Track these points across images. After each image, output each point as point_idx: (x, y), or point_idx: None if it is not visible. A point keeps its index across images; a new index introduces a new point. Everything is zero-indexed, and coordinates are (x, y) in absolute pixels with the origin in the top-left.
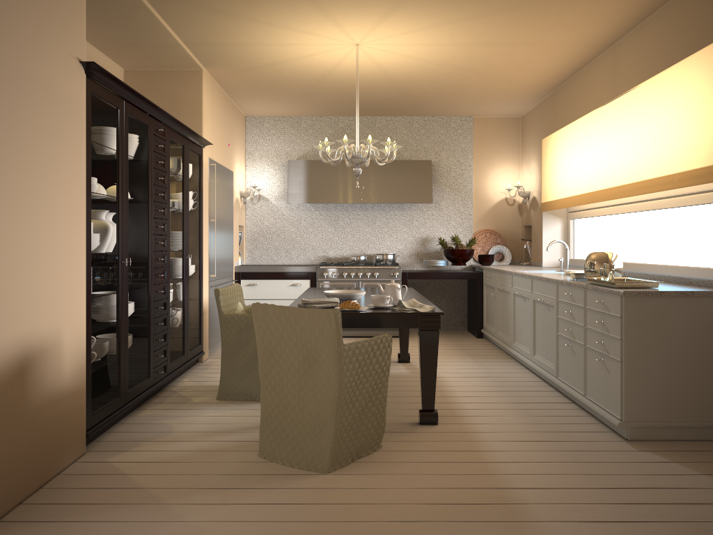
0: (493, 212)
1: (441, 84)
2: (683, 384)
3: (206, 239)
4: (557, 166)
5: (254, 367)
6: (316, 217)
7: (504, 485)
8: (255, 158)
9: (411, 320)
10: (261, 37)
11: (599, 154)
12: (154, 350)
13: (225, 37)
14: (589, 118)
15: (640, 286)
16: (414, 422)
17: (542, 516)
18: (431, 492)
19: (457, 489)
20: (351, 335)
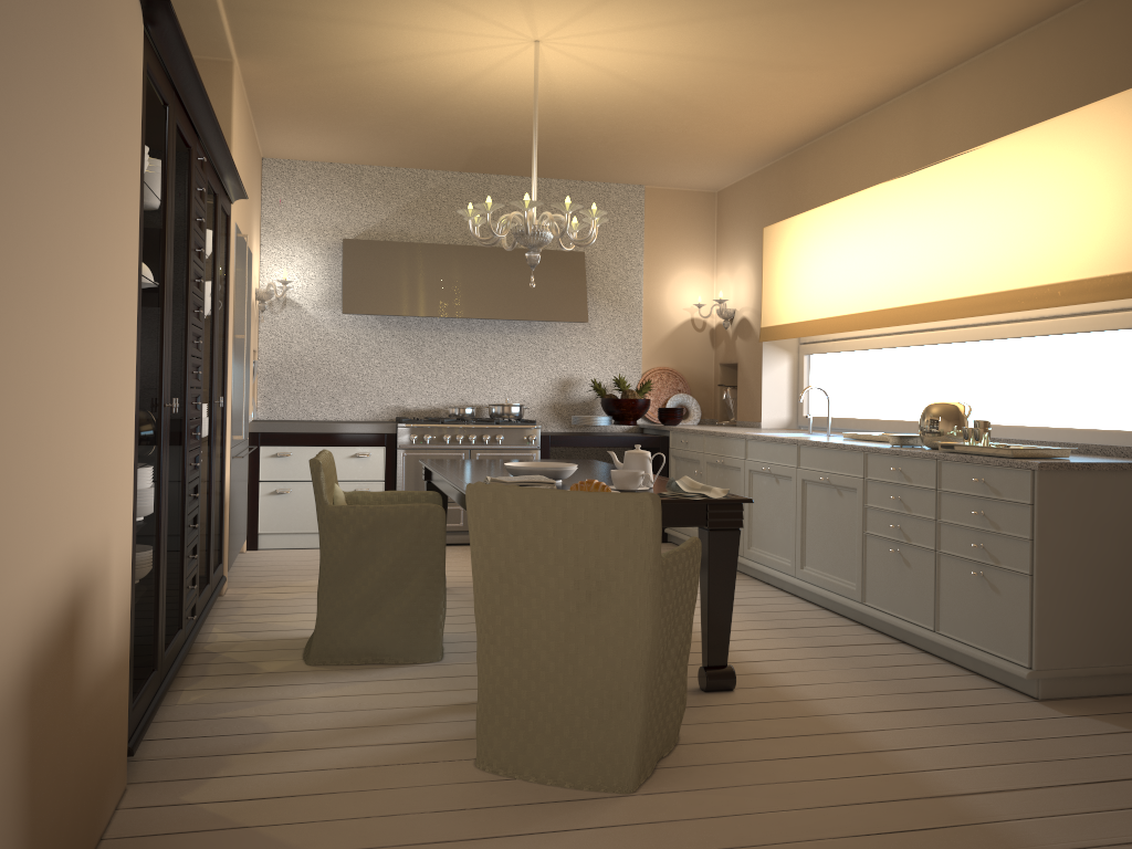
0: (672, 340)
1: (630, 126)
2: (1115, 607)
3: (230, 370)
4: (797, 271)
5: (383, 602)
6: (385, 340)
7: (938, 790)
8: (279, 233)
9: (695, 512)
10: (377, 9)
11: (891, 253)
12: (186, 575)
13: (309, 3)
14: (870, 196)
15: (1046, 455)
16: (693, 688)
17: (1049, 841)
18: (837, 813)
19: (874, 804)
20: (454, 541)
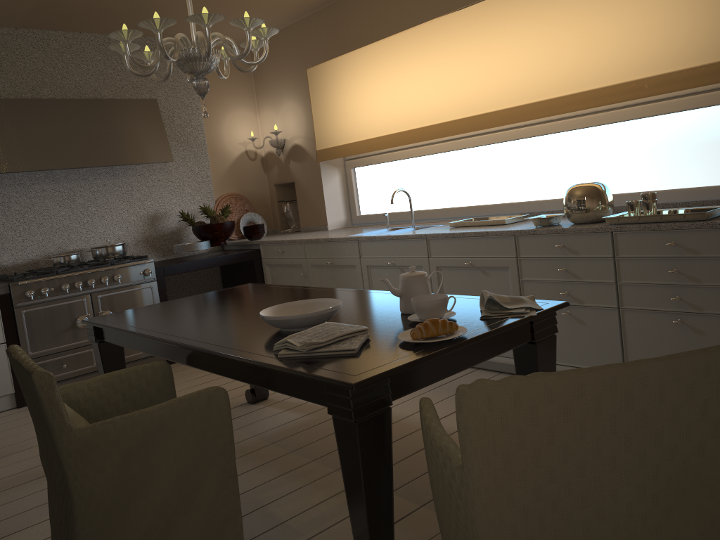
0: (234, 170)
1: None
2: None
3: None
4: (350, 100)
5: (172, 528)
6: None
7: None
8: None
9: (524, 328)
10: None
11: (454, 74)
12: None
13: None
14: (424, 30)
15: (717, 214)
16: None
17: None
18: None
19: None
20: None
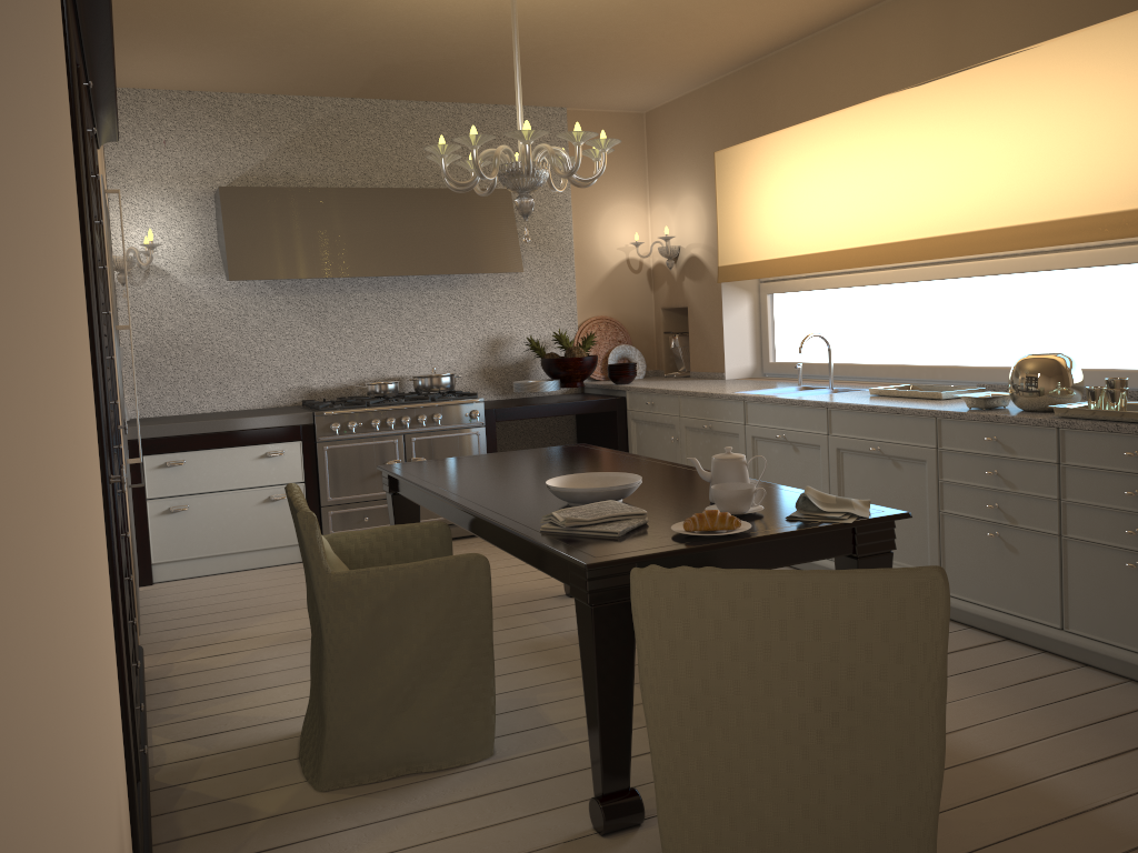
0: (608, 285)
1: (580, 35)
2: None
3: (117, 374)
4: (767, 200)
5: (417, 693)
6: (279, 308)
7: None
8: (131, 182)
9: (841, 537)
10: None
11: (903, 176)
12: (134, 700)
13: None
14: (869, 111)
15: None
16: None
17: None
18: None
19: None
20: None
